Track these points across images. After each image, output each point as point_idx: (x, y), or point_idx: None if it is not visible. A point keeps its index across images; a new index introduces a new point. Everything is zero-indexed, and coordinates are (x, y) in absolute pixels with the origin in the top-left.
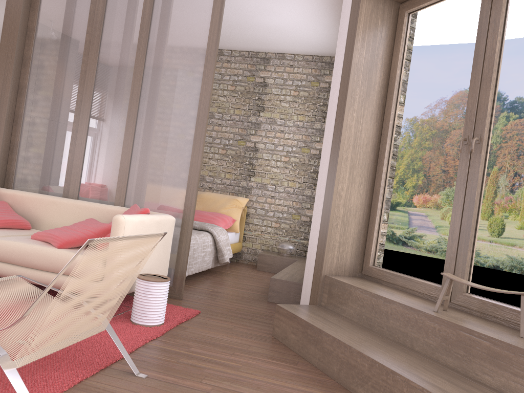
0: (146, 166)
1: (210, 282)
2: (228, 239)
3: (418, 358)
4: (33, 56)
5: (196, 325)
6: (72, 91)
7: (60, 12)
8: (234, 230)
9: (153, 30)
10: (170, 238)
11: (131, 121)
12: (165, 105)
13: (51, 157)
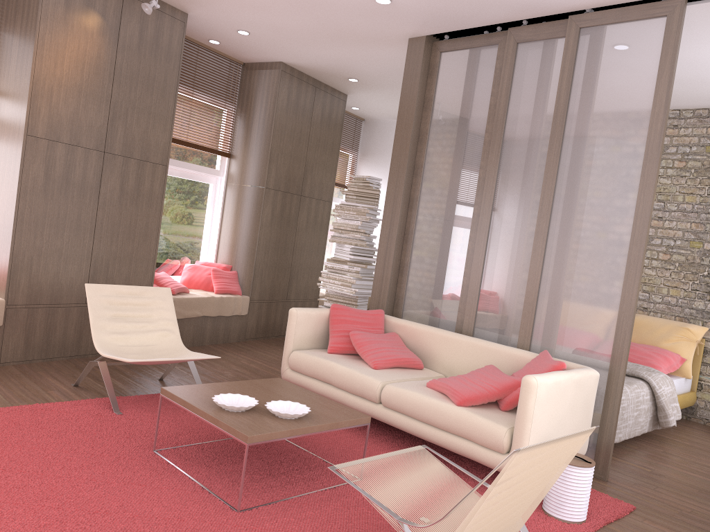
0: (559, 298)
1: (647, 455)
2: (674, 391)
3: None
4: (424, 163)
5: (631, 531)
6: (467, 203)
7: (455, 110)
8: (682, 374)
9: (570, 123)
10: (591, 400)
11: (540, 240)
12: (585, 220)
13: (443, 280)
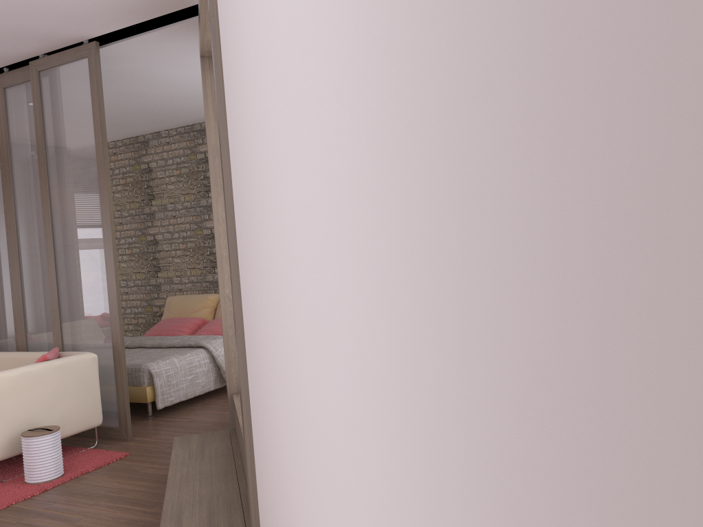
0: (72, 300)
1: (202, 408)
2: None
3: (228, 489)
4: None
5: (101, 473)
6: (2, 234)
7: None
8: None
9: (49, 152)
10: (92, 378)
11: (50, 255)
12: (74, 231)
13: None
